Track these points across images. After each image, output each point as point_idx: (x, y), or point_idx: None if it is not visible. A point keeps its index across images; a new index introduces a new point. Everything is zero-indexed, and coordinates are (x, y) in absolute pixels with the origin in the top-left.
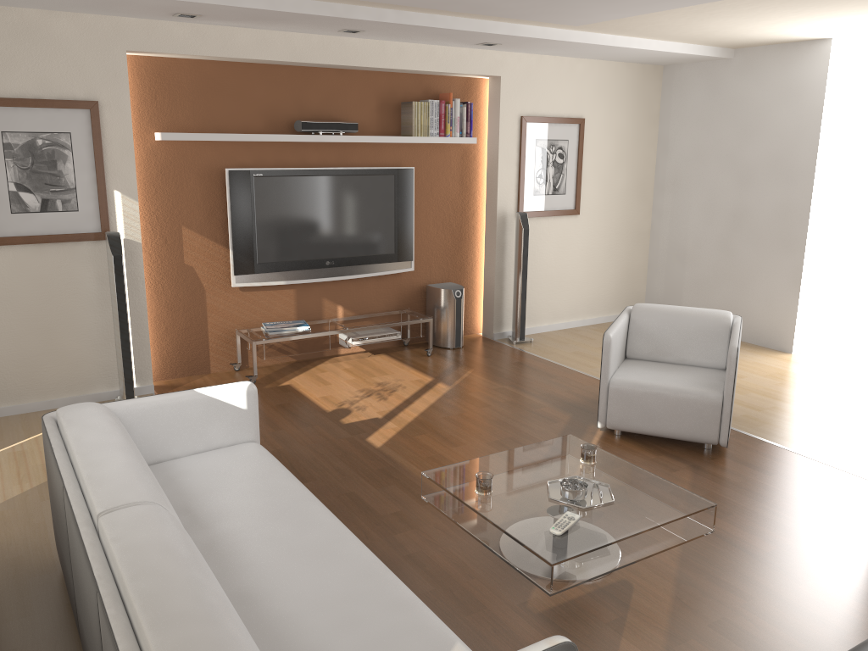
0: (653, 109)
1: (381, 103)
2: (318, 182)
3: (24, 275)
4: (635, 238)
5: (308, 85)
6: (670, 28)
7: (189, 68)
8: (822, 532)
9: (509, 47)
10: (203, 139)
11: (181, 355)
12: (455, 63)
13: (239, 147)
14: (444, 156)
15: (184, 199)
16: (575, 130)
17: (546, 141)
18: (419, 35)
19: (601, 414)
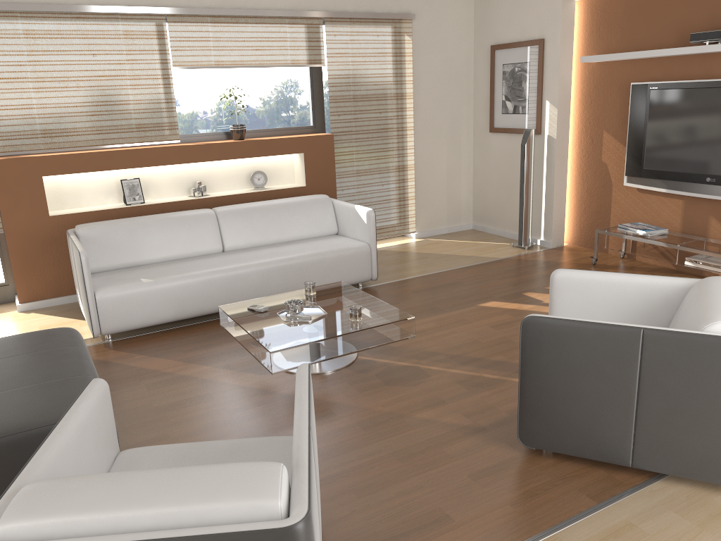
0: None
1: None
2: (709, 95)
3: (503, 152)
4: None
5: None
6: None
7: None
8: (321, 475)
9: None
10: (605, 59)
11: (591, 232)
12: None
13: (652, 63)
14: None
15: (607, 109)
16: None
17: None
18: None
19: None
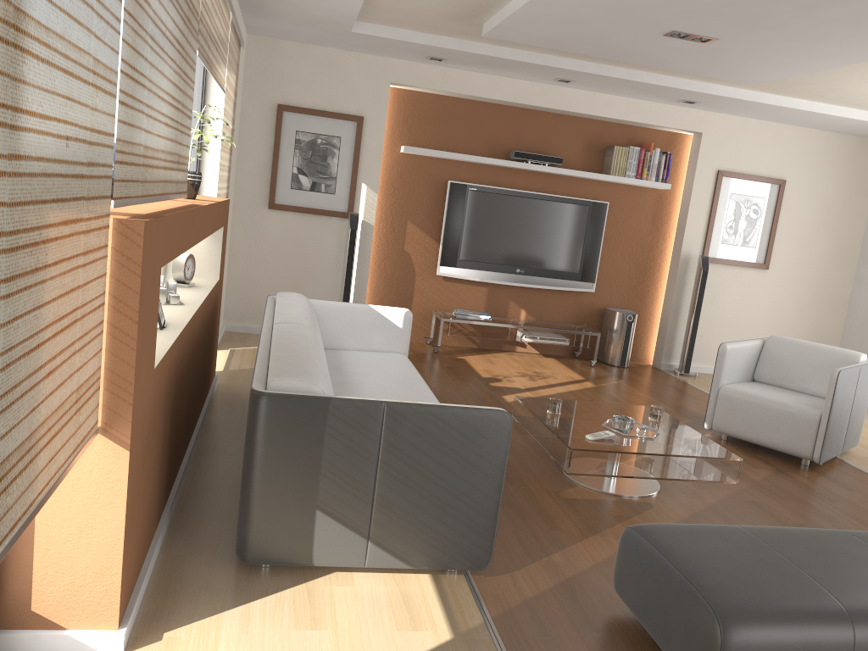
0: (867, 181)
1: (588, 145)
2: (521, 202)
3: (289, 234)
4: (830, 304)
5: (527, 123)
6: (861, 96)
7: (435, 101)
8: (864, 528)
9: (710, 106)
10: (434, 154)
11: None
12: (659, 117)
13: (462, 166)
14: (640, 197)
15: (413, 200)
16: (774, 189)
17: (741, 196)
18: (621, 88)
19: (708, 415)
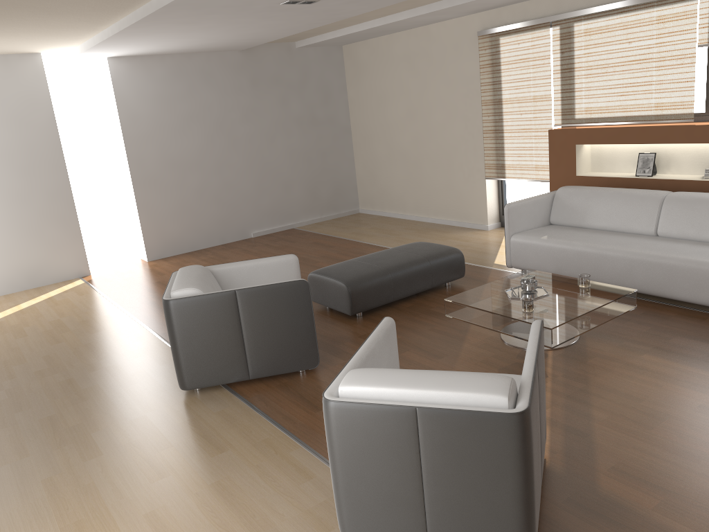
0: None
1: None
2: None
3: None
4: None
5: None
6: None
7: None
8: None
9: None
10: None
11: None
12: None
13: None
14: None
15: None
16: None
17: None
18: None
19: None
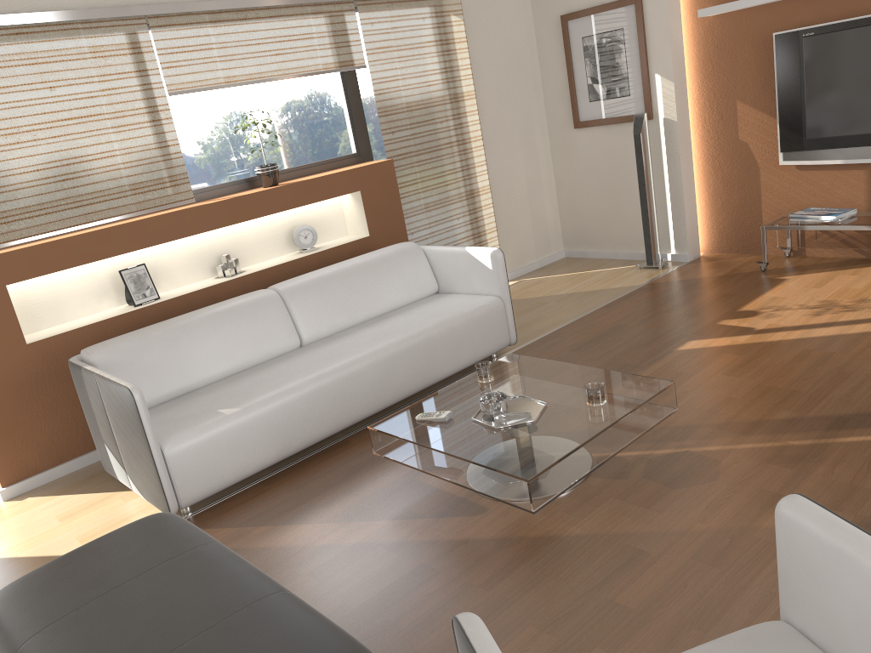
0: None
1: None
2: None
3: (598, 150)
4: None
5: None
6: None
7: None
8: None
9: None
10: (736, 7)
11: (735, 232)
12: None
13: (797, 4)
14: None
15: (738, 72)
16: None
17: None
18: None
19: None
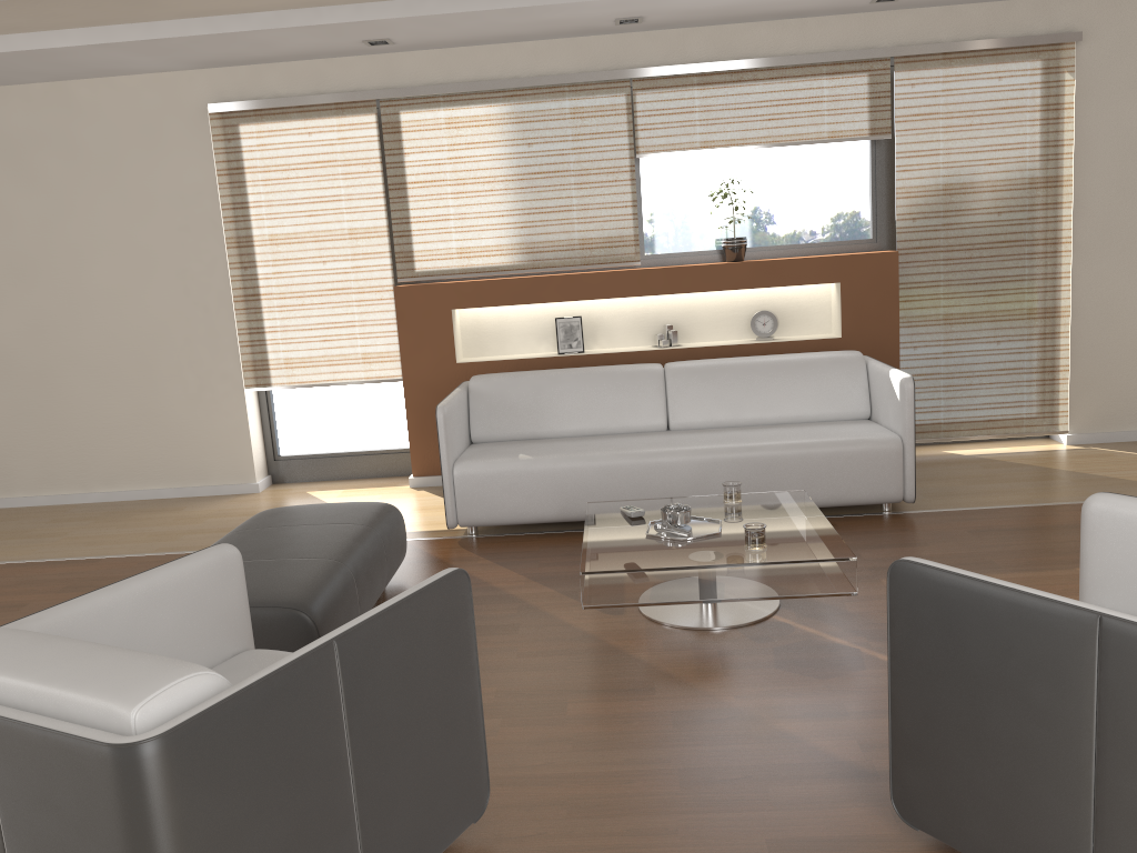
0: None
1: None
2: None
3: None
4: None
5: None
6: None
7: None
8: (550, 770)
9: None
10: None
11: None
12: None
13: None
14: None
15: None
16: None
17: None
18: None
19: None
